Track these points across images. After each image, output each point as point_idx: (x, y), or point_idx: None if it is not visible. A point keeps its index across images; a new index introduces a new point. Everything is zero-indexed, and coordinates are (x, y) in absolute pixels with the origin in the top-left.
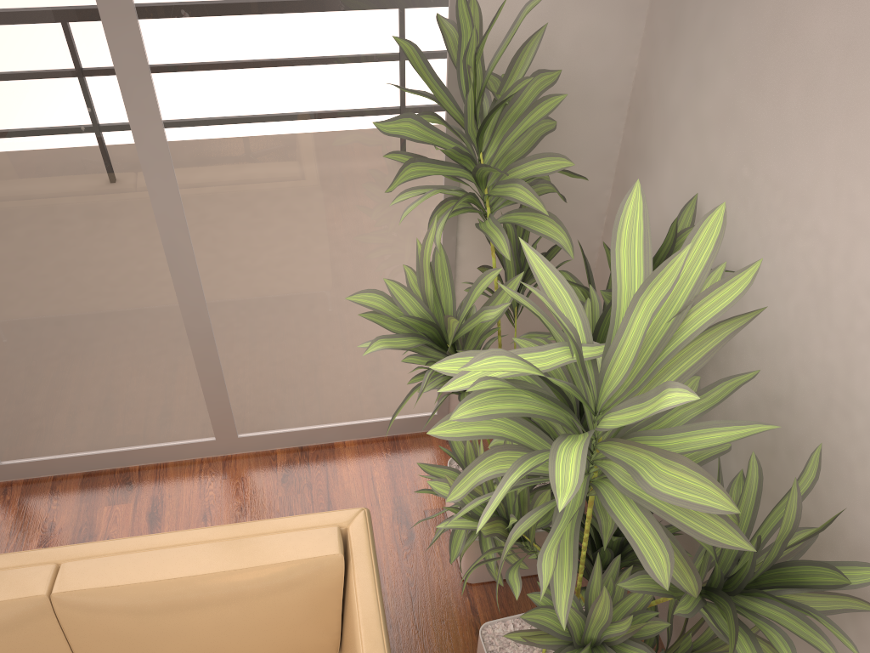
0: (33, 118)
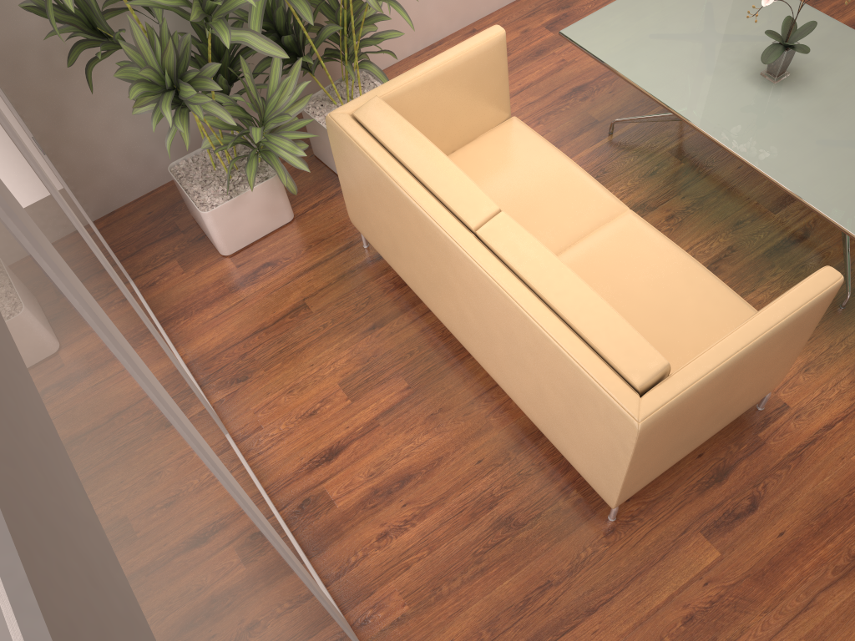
0: (54, 204)
